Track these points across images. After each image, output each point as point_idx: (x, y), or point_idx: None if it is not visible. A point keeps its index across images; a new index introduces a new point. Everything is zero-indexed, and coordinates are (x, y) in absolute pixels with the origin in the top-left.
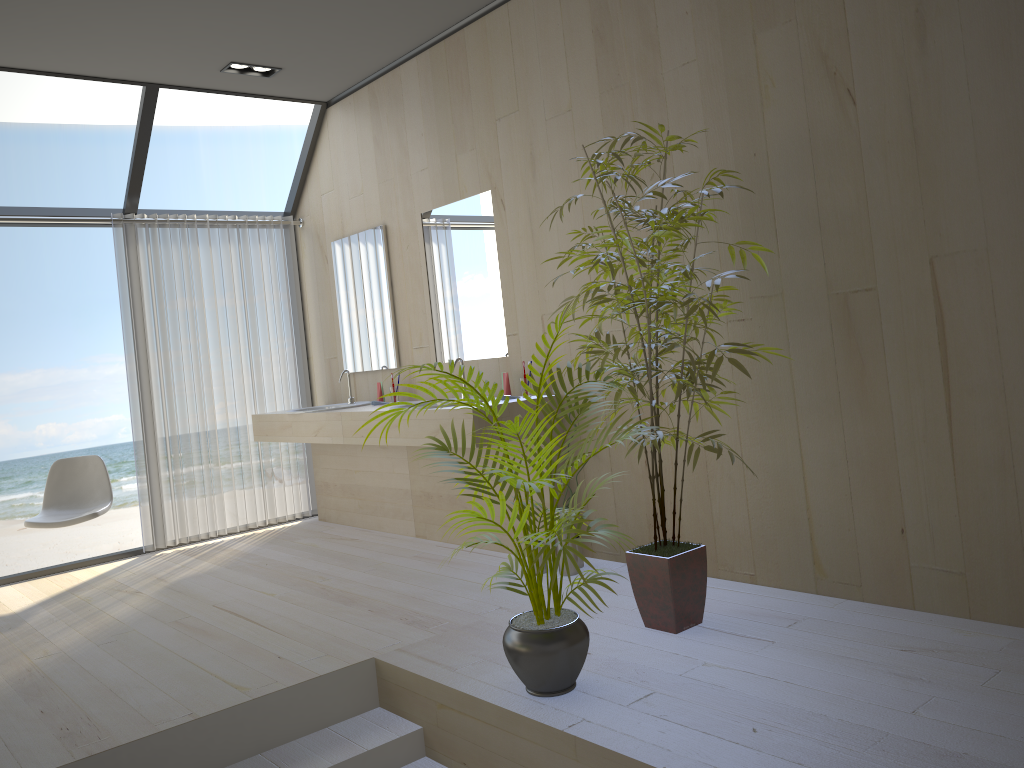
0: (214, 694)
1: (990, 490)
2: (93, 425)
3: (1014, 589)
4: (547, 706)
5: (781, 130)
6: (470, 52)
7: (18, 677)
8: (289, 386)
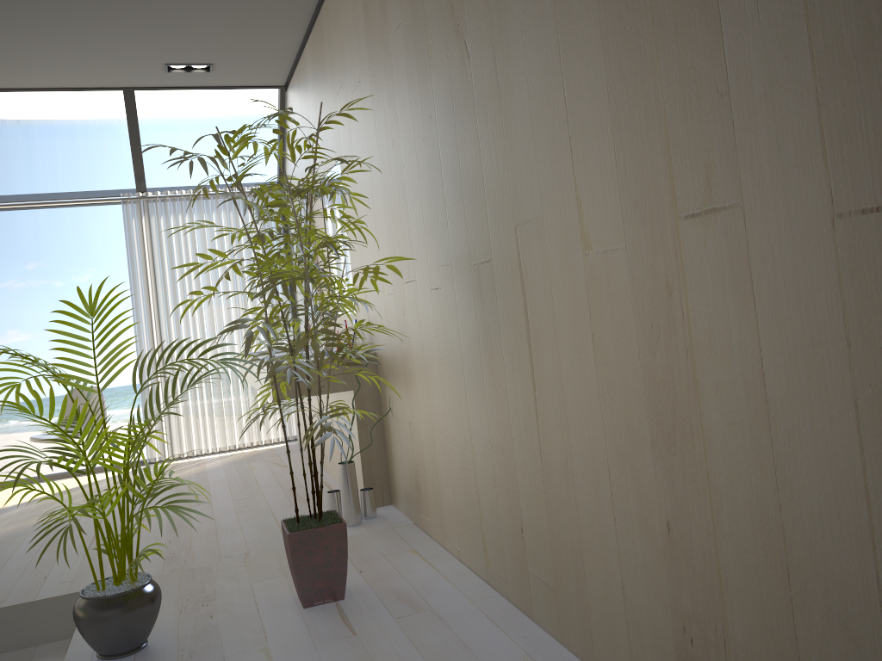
0: None
1: (563, 500)
2: None
3: (583, 620)
4: None
5: (440, 89)
6: (324, 32)
7: None
8: None
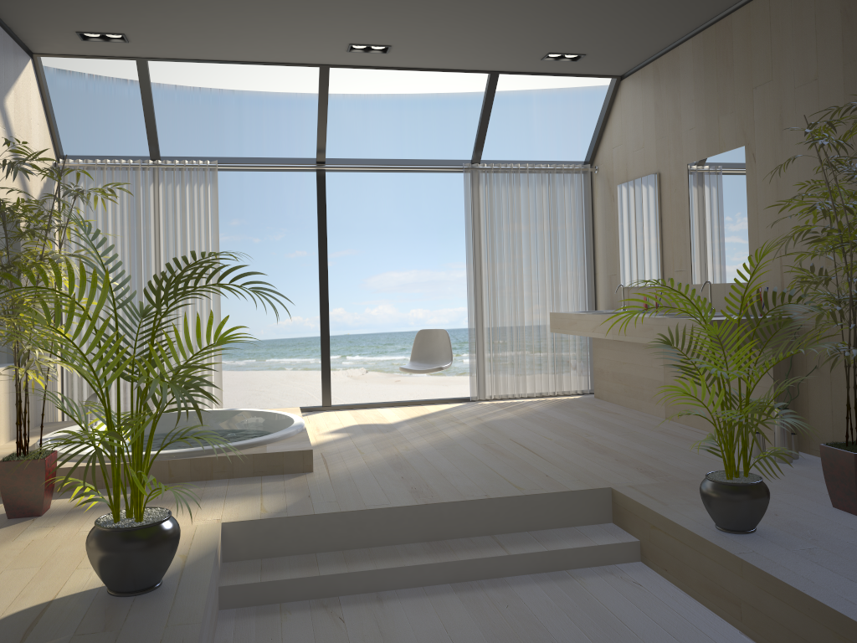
0: (501, 487)
1: None
2: (446, 313)
3: None
4: (728, 538)
5: None
6: (735, 33)
7: (390, 457)
8: (578, 294)
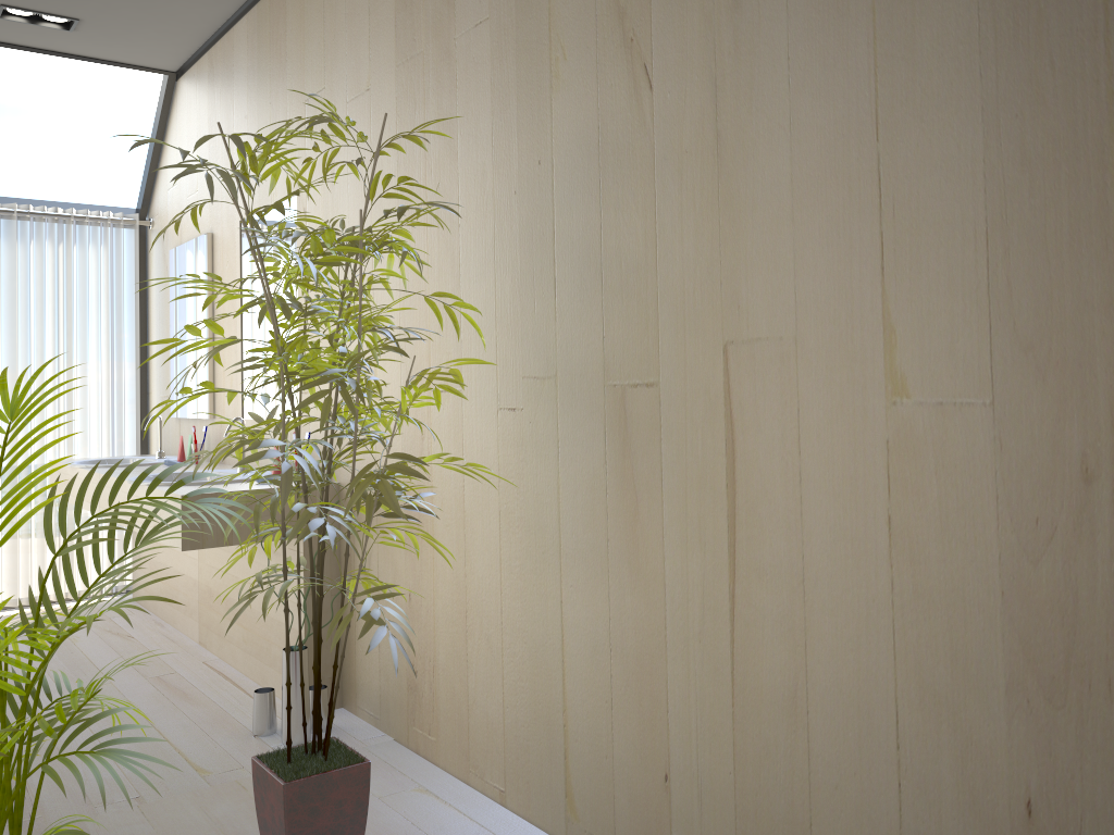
0: None
1: (776, 744)
2: None
3: None
4: None
5: (569, 126)
6: (289, 8)
7: None
8: (111, 427)
